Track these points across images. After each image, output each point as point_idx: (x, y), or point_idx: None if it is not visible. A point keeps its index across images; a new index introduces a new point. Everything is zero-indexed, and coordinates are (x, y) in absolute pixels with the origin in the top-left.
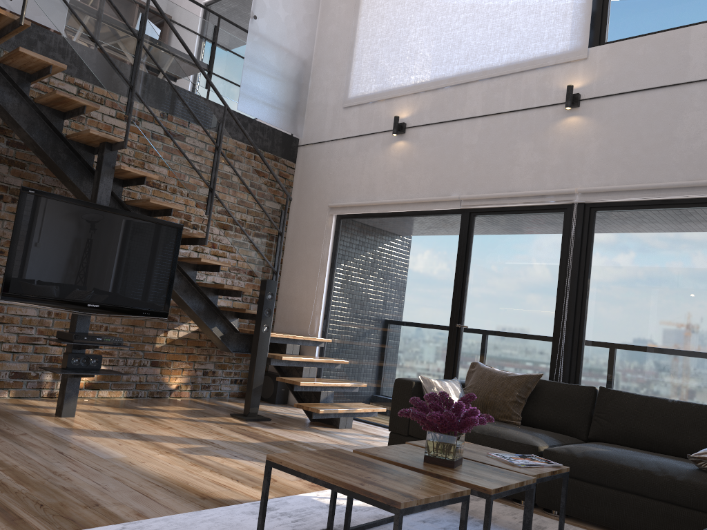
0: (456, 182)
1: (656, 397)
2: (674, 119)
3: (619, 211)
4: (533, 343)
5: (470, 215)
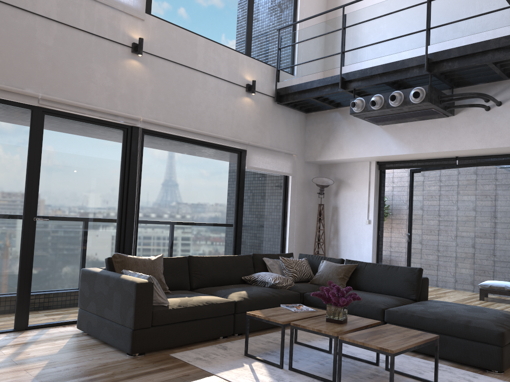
0: (31, 77)
1: (213, 256)
2: (190, 89)
3: (158, 138)
4: (103, 229)
5: (42, 114)
